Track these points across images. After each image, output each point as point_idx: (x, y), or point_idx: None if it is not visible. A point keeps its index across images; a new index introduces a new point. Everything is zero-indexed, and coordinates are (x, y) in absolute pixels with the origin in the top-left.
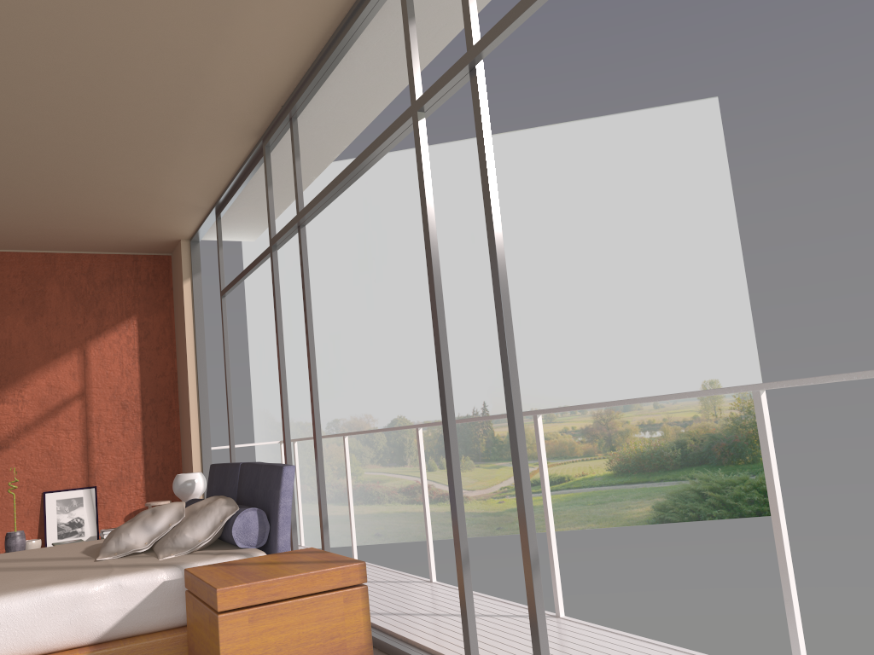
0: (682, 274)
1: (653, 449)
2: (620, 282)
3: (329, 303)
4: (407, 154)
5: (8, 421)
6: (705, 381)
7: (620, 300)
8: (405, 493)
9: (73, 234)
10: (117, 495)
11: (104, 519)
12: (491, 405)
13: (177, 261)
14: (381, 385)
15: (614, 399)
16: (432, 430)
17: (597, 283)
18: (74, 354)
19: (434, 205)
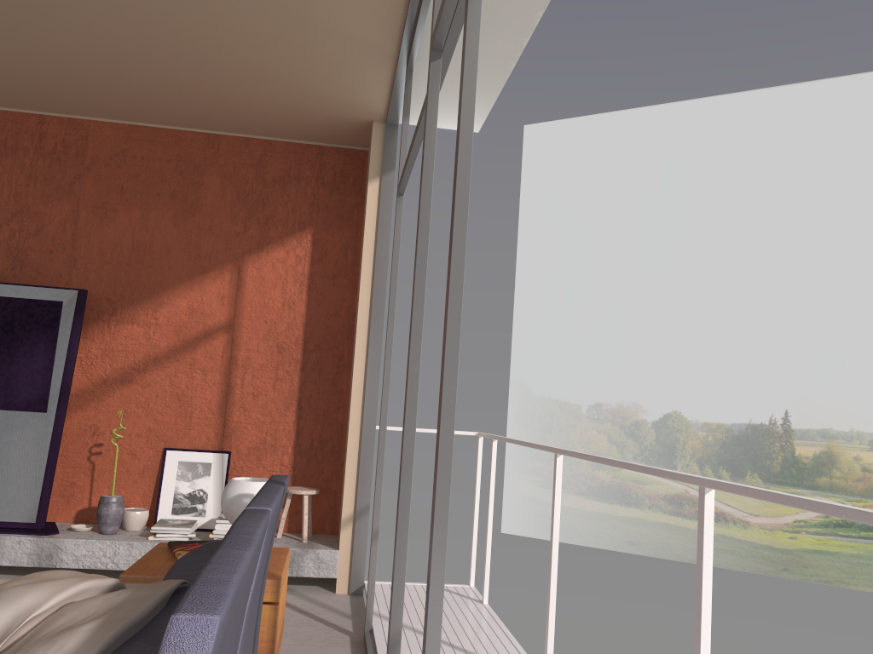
0: None
1: None
2: None
3: (607, 270)
4: (724, 101)
5: (136, 348)
6: None
7: None
8: (670, 502)
9: (228, 102)
10: (255, 469)
11: None
12: (795, 416)
13: (369, 155)
14: (656, 371)
15: None
16: (713, 434)
17: None
18: (226, 271)
19: (752, 164)
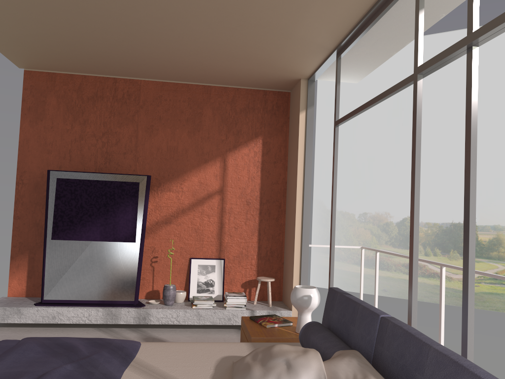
0: None
1: None
2: None
3: (368, 137)
4: (436, 37)
5: (172, 205)
6: None
7: None
8: (407, 267)
9: (224, 71)
10: (237, 267)
11: (228, 283)
12: (478, 218)
13: (295, 96)
14: (398, 194)
15: None
16: (431, 229)
17: None
18: (217, 161)
19: (453, 74)
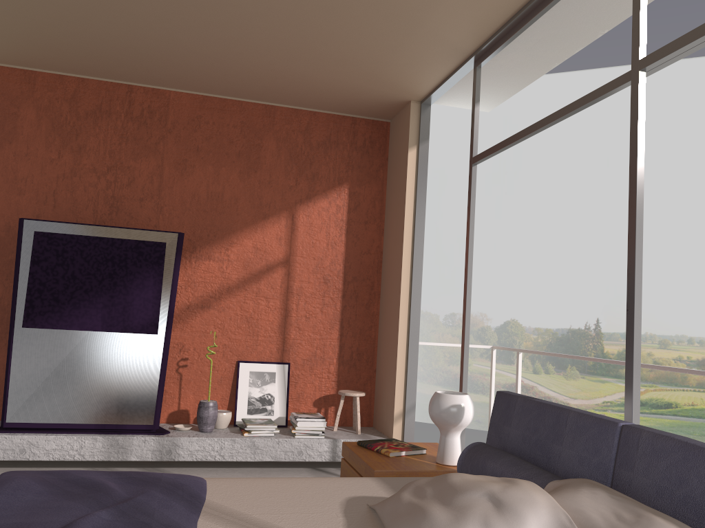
0: None
1: None
2: None
3: (459, 209)
4: (552, 78)
5: (212, 280)
6: None
7: None
8: (509, 389)
9: (301, 81)
10: (308, 376)
11: (293, 400)
12: (604, 323)
13: (400, 127)
14: (498, 288)
15: None
16: (542, 336)
17: None
18: (282, 217)
19: (573, 128)
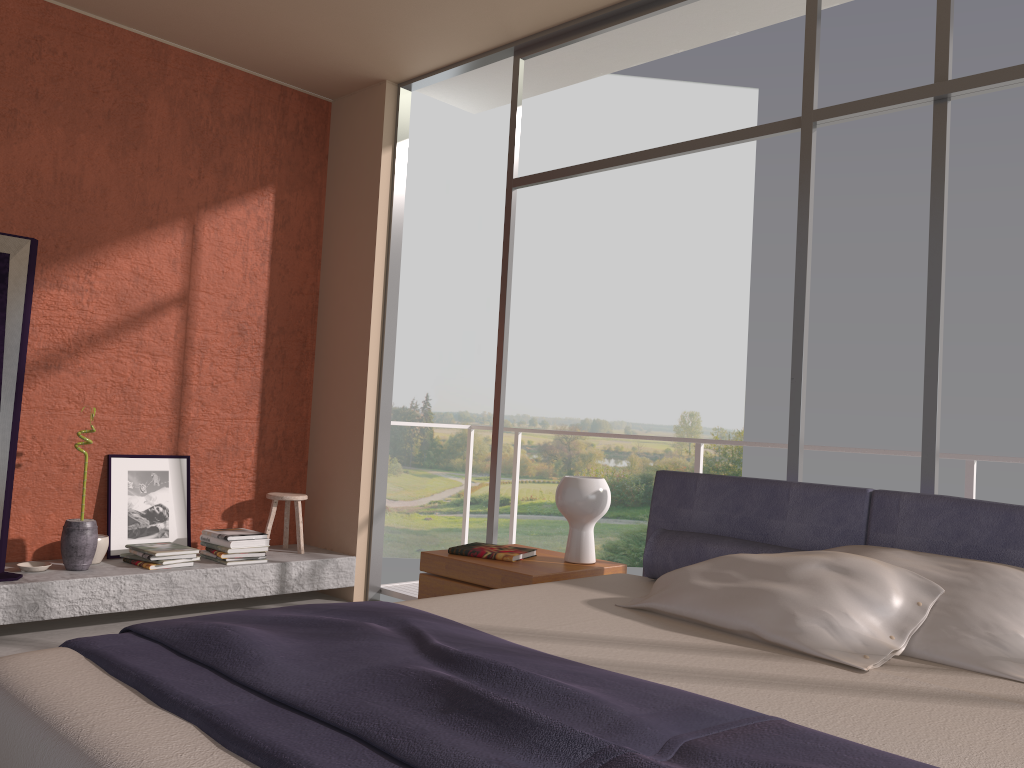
0: (683, 285)
1: (615, 481)
2: (613, 280)
3: None
4: None
5: (64, 322)
6: (685, 412)
7: (609, 301)
8: None
9: (245, 20)
10: (216, 475)
11: (194, 512)
12: (435, 399)
13: (359, 114)
14: None
15: (582, 416)
16: None
17: (587, 276)
18: (178, 228)
19: None
